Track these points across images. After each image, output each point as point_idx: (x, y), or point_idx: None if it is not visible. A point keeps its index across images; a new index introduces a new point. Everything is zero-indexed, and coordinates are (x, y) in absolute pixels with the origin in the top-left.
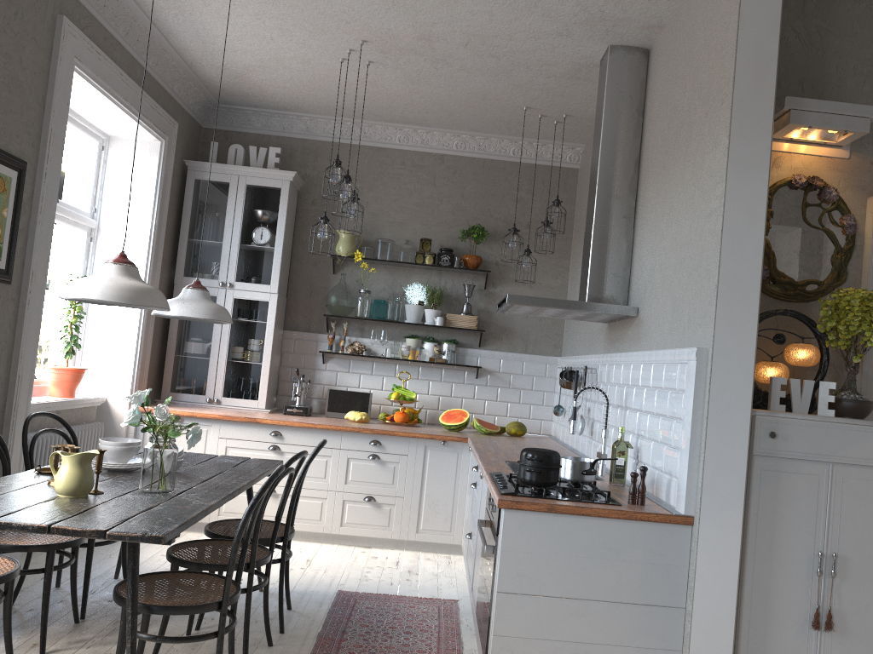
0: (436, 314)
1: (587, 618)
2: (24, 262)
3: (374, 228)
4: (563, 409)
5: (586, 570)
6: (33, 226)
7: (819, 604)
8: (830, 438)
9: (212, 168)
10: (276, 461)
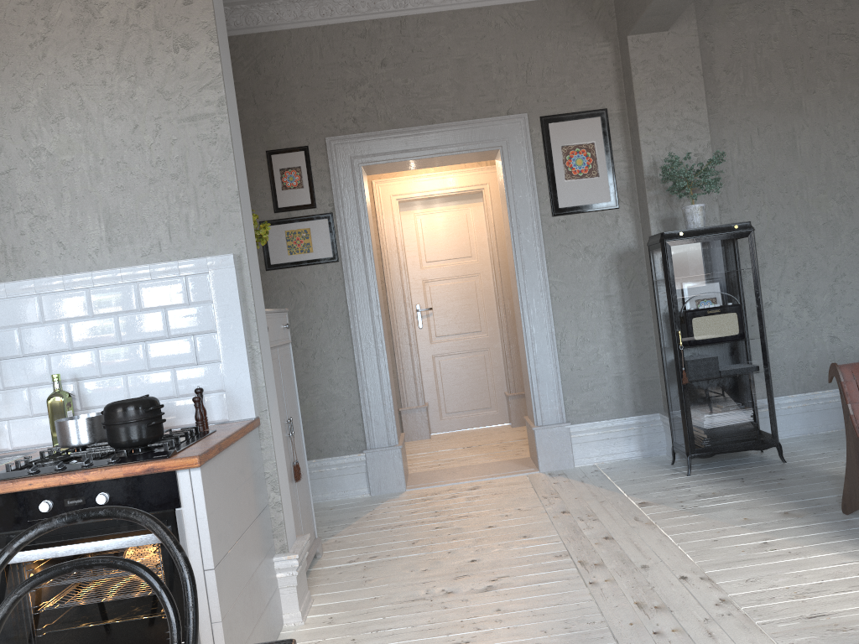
0: None
1: (248, 552)
2: None
3: None
4: None
5: (239, 502)
6: None
7: (293, 461)
8: (275, 325)
9: None
10: None
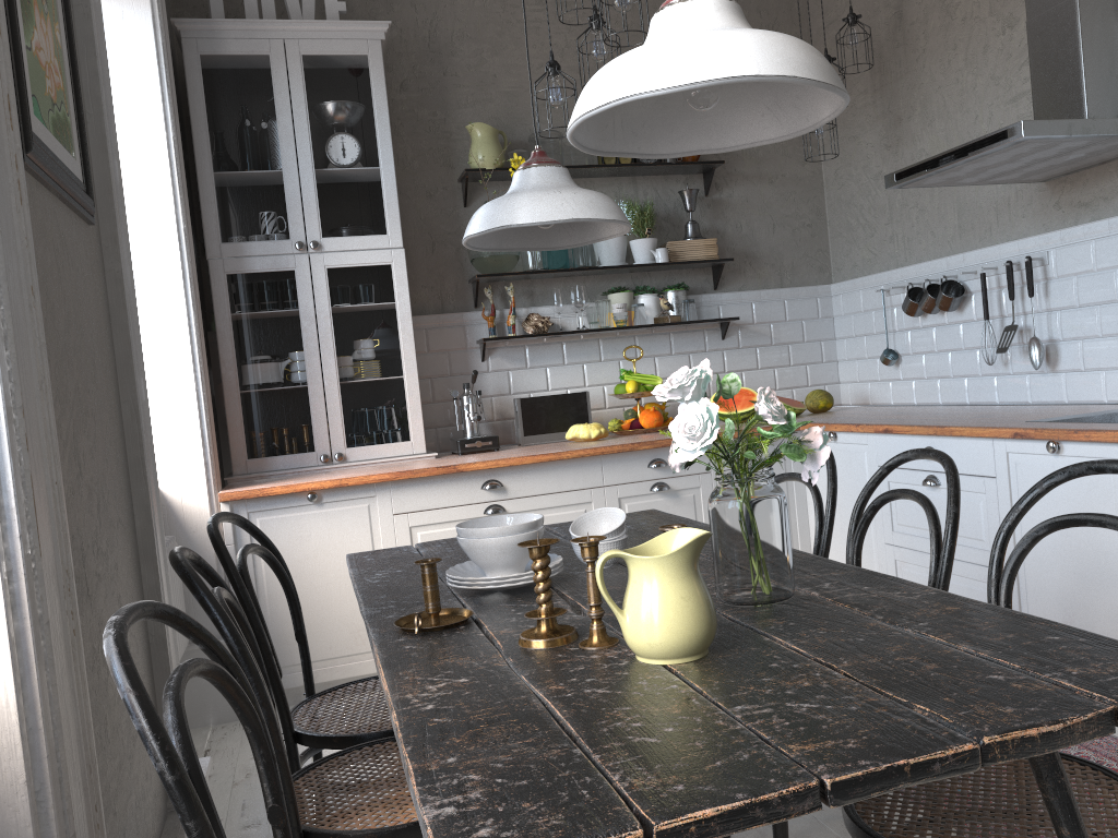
0: (653, 246)
1: None
2: (92, 175)
3: (515, 119)
4: (896, 353)
5: None
6: (93, 86)
7: None
8: None
9: (230, 30)
10: (652, 511)
